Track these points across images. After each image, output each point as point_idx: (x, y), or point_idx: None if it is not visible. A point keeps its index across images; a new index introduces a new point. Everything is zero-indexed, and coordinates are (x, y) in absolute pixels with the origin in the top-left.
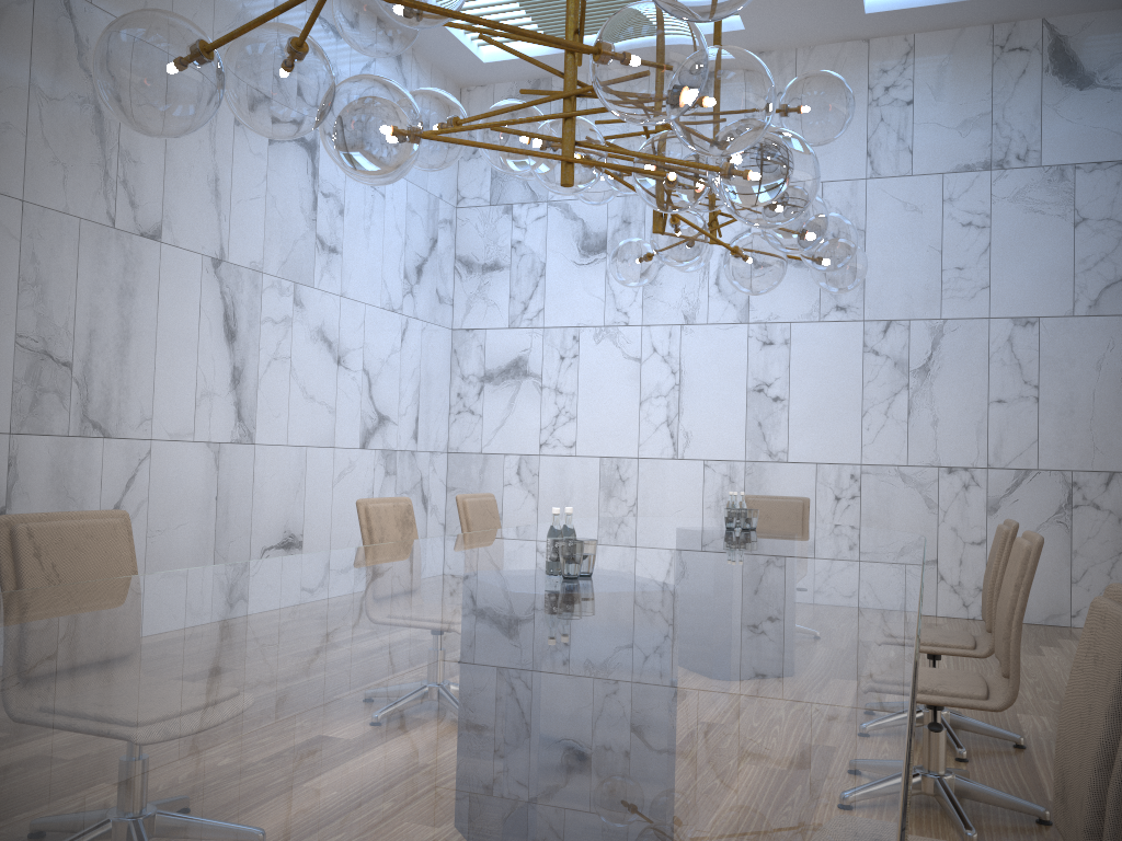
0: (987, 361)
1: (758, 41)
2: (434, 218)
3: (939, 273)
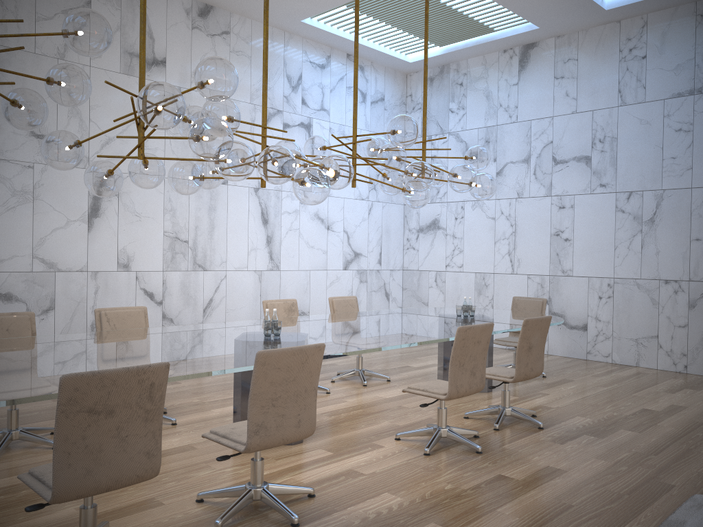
0: (690, 215)
1: (552, 31)
2: None
3: (661, 161)
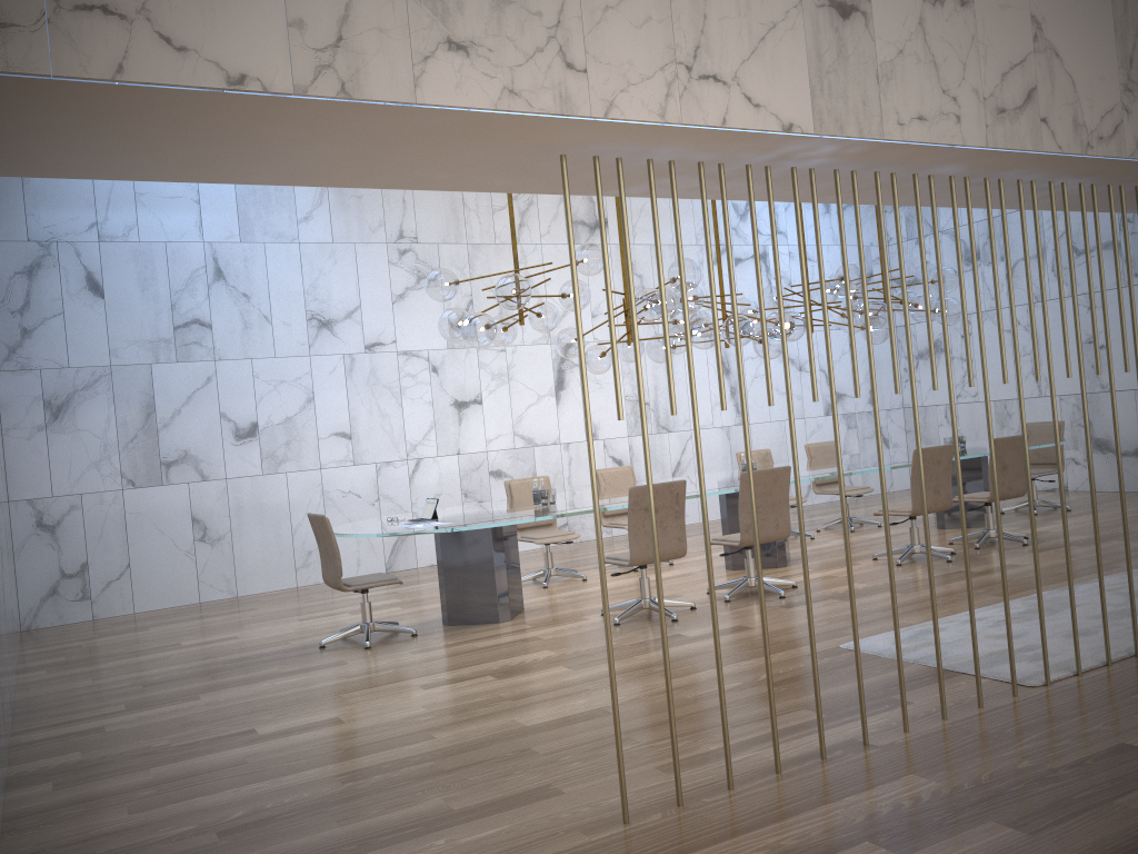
0: None
1: None
2: (867, 260)
3: None
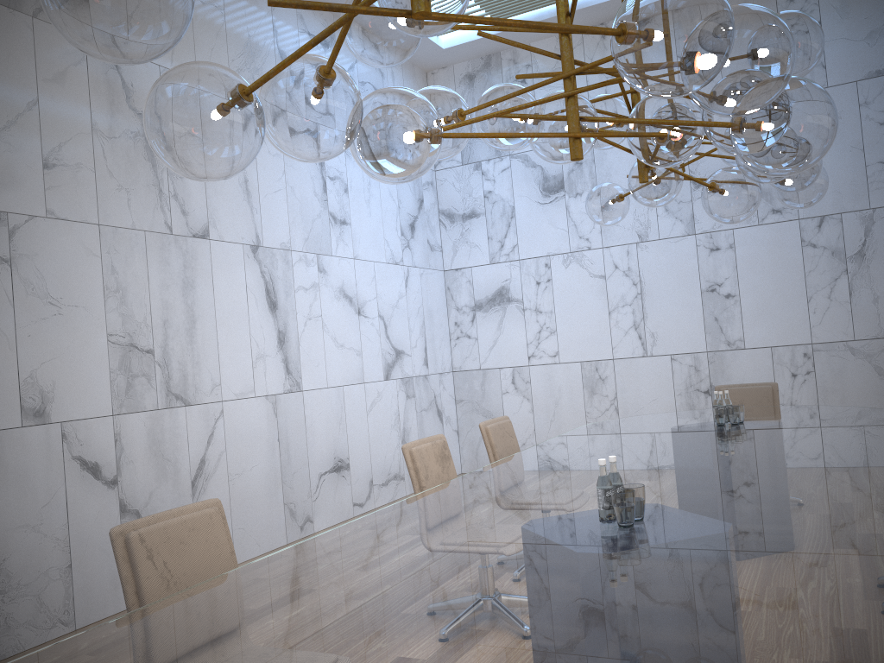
0: None
1: None
2: (418, 182)
3: (863, 169)
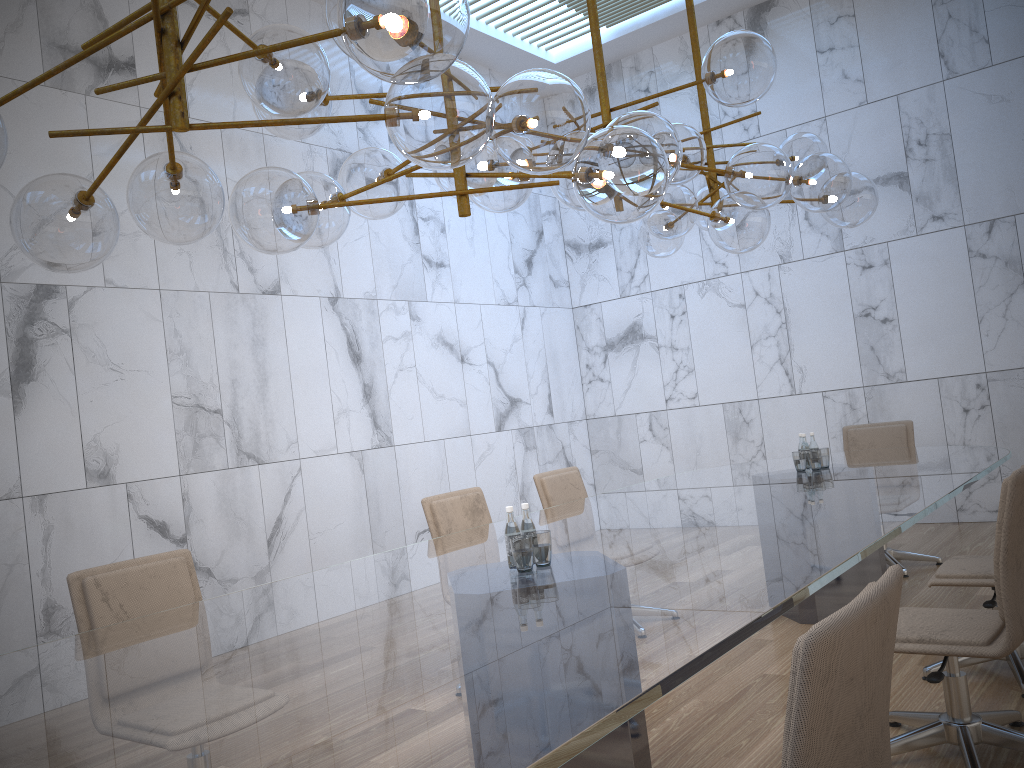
0: None
1: None
2: (536, 213)
3: None
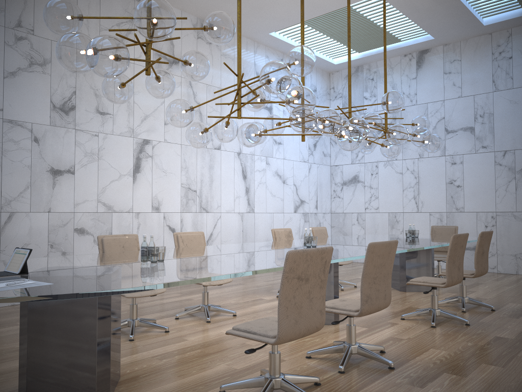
0: None
1: (442, 41)
2: None
3: None
